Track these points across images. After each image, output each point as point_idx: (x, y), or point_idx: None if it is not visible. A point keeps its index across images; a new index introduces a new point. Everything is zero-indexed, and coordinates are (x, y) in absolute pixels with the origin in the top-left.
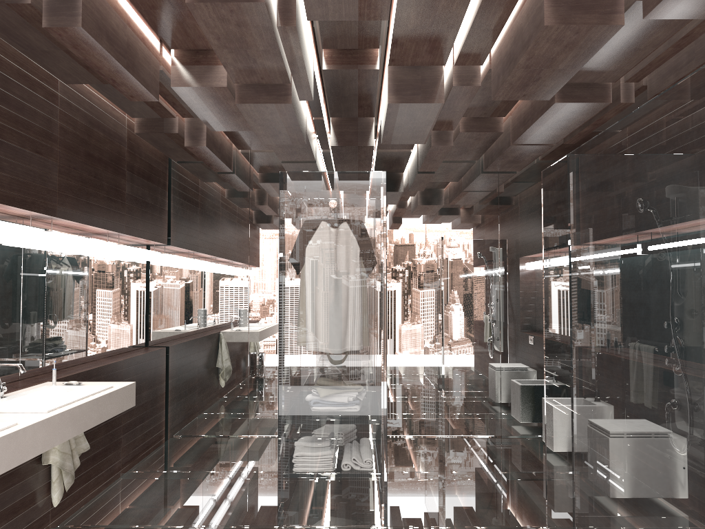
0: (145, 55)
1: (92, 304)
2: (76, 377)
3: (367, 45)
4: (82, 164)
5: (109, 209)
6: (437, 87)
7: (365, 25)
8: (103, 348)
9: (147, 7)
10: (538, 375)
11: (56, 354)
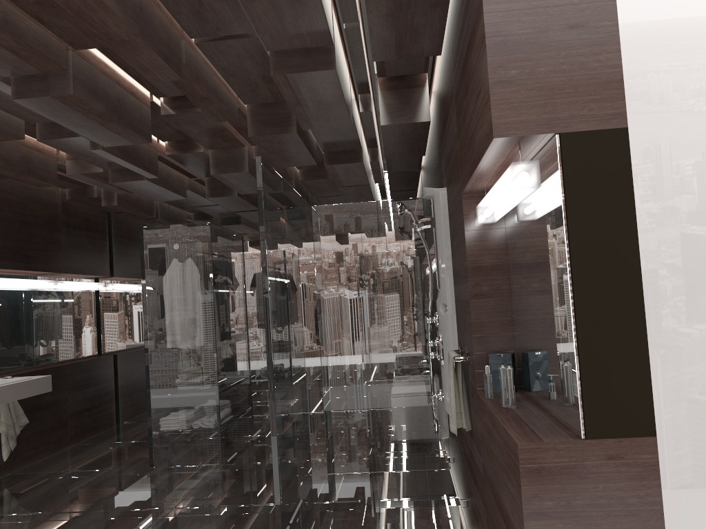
0: (41, 159)
1: (41, 325)
2: (20, 376)
3: (191, 138)
4: (18, 229)
5: (46, 257)
6: (243, 161)
7: (177, 129)
8: (54, 357)
9: (32, 134)
10: None
11: (9, 361)
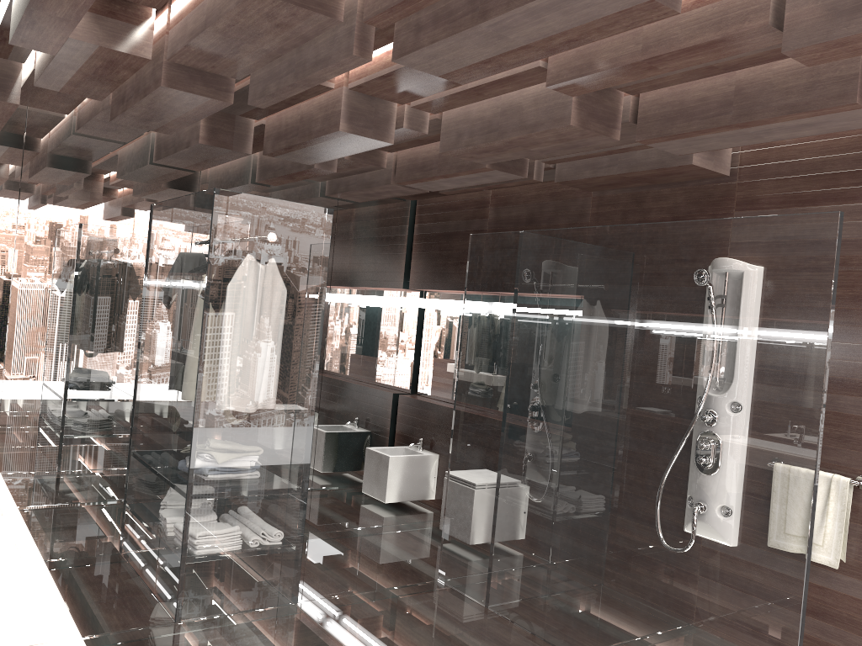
0: None
1: None
2: None
3: None
4: None
5: None
6: (389, 125)
7: None
8: None
9: None
10: (354, 423)
11: None
